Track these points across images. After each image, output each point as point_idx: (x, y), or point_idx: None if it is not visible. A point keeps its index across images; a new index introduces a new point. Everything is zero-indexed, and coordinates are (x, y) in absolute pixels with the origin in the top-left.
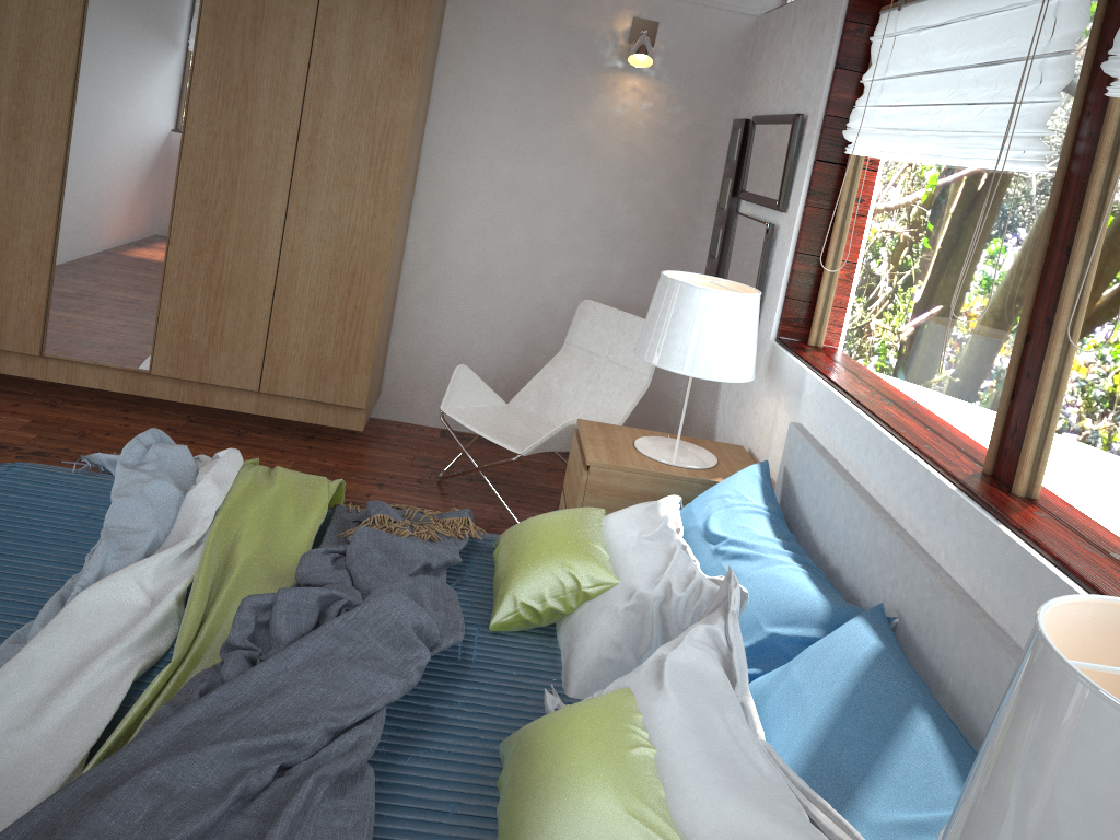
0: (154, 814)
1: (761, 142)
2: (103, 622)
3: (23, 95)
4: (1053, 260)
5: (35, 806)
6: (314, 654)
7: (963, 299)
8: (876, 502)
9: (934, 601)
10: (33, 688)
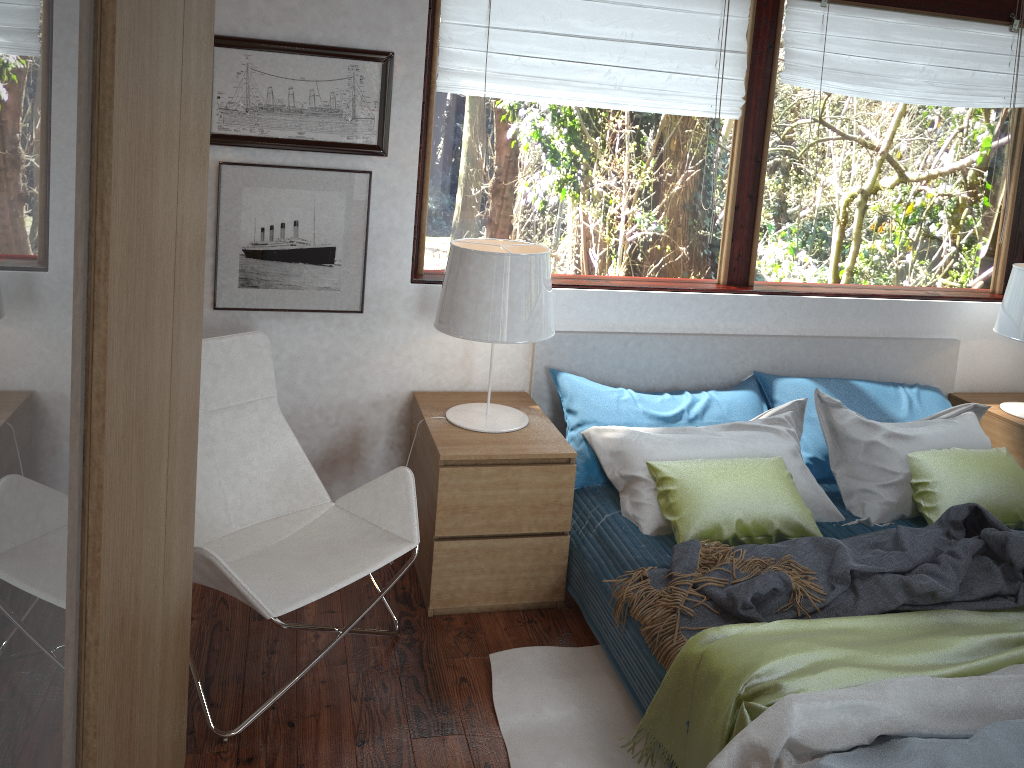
0: None
1: (264, 74)
2: None
3: None
4: (746, 165)
5: None
6: None
7: (661, 196)
8: (688, 333)
9: (784, 348)
10: None
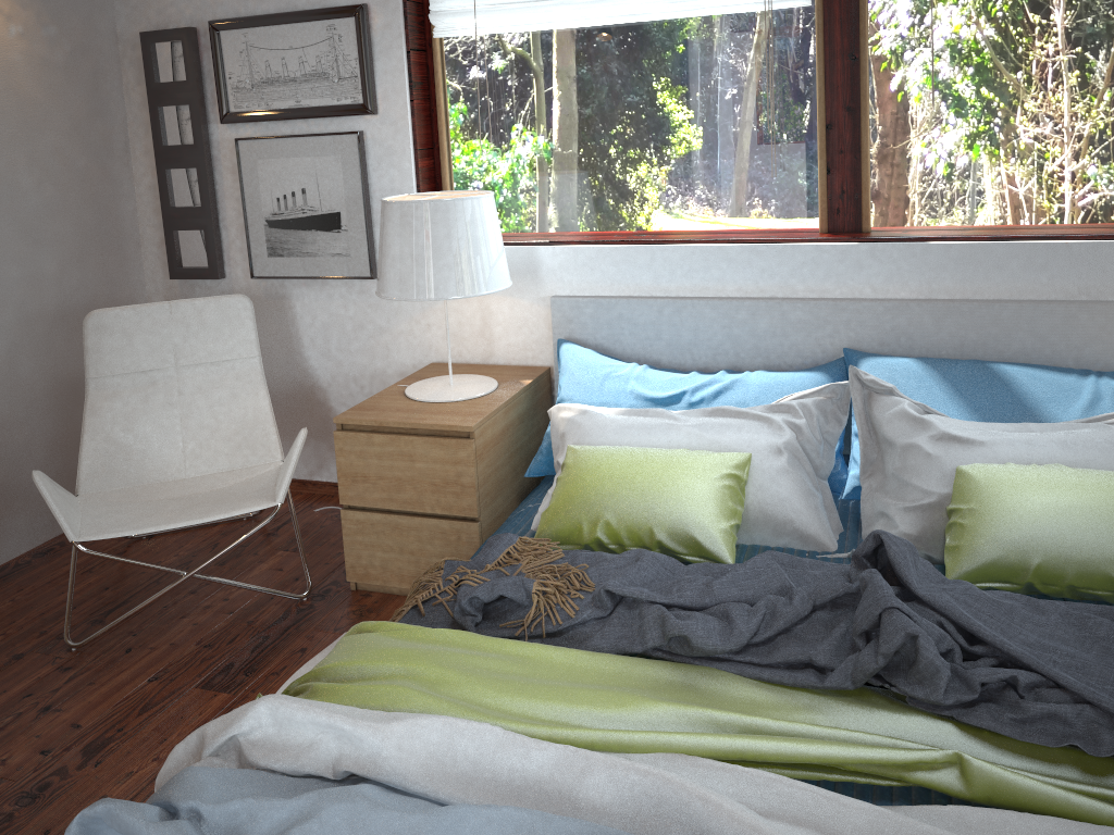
0: None
1: (259, 49)
2: None
3: None
4: (836, 67)
5: None
6: (968, 613)
7: (719, 123)
8: (751, 297)
9: (897, 317)
10: None
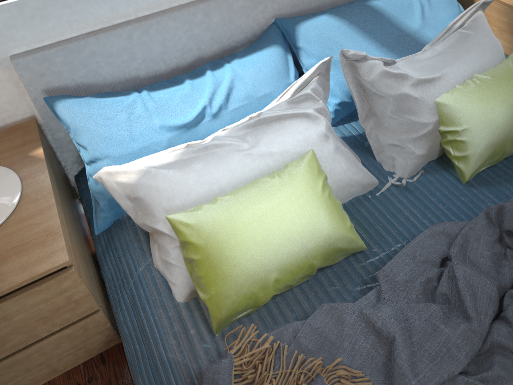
0: None
1: None
2: None
3: None
4: None
5: None
6: None
7: None
8: None
9: None
10: None
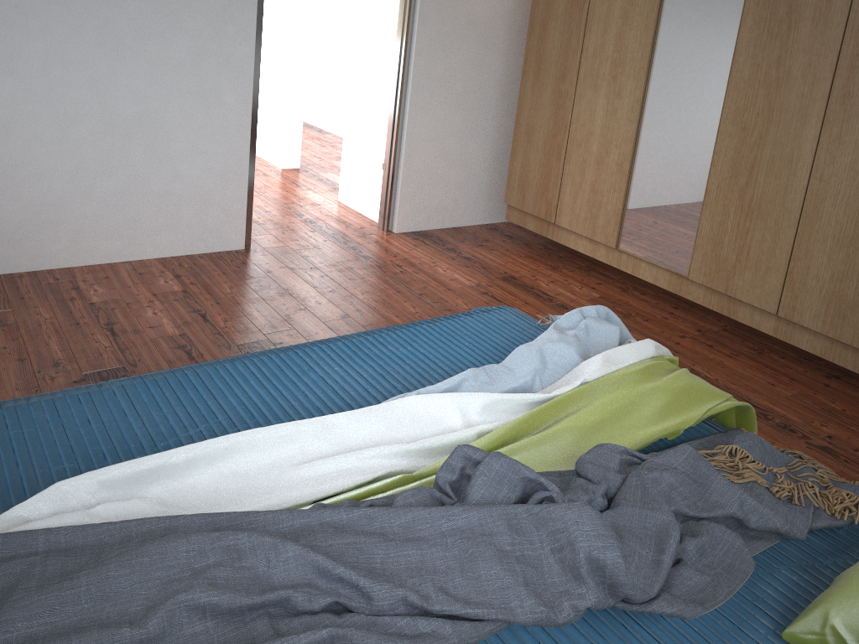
0: (207, 568)
1: None
2: (413, 426)
3: (621, 44)
4: None
5: (186, 514)
6: (475, 527)
7: None
8: None
9: None
10: (322, 446)
